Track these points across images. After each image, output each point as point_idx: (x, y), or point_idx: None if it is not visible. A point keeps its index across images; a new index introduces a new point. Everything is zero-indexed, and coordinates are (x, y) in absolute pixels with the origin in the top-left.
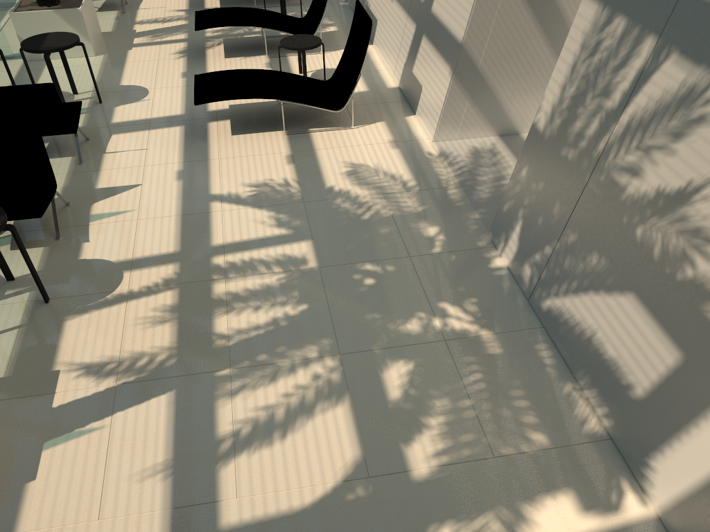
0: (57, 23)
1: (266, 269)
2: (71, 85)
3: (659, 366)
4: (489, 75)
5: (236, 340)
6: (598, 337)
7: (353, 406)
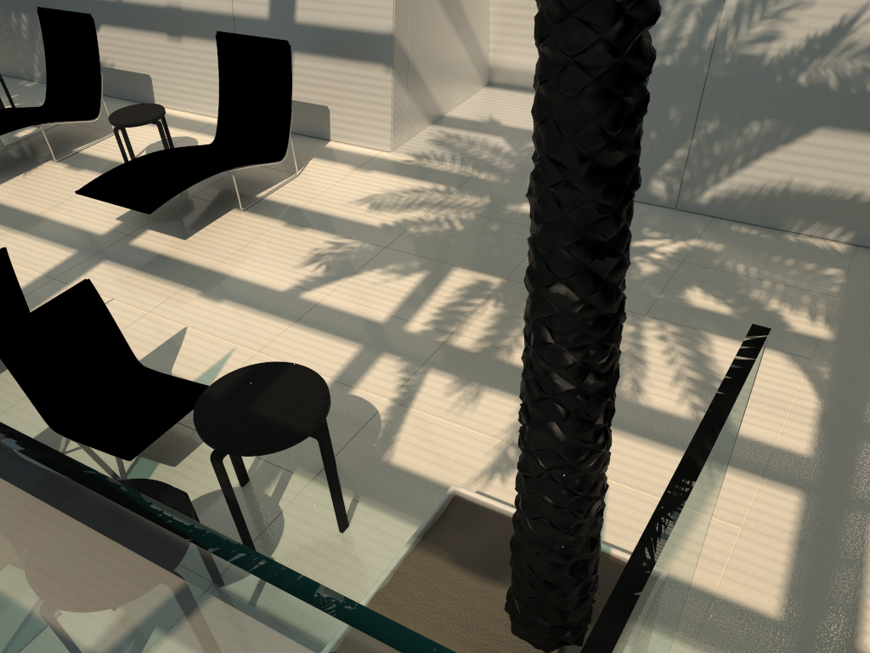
0: None
1: (470, 306)
2: None
3: None
4: (416, 61)
5: None
6: (796, 183)
7: (719, 334)
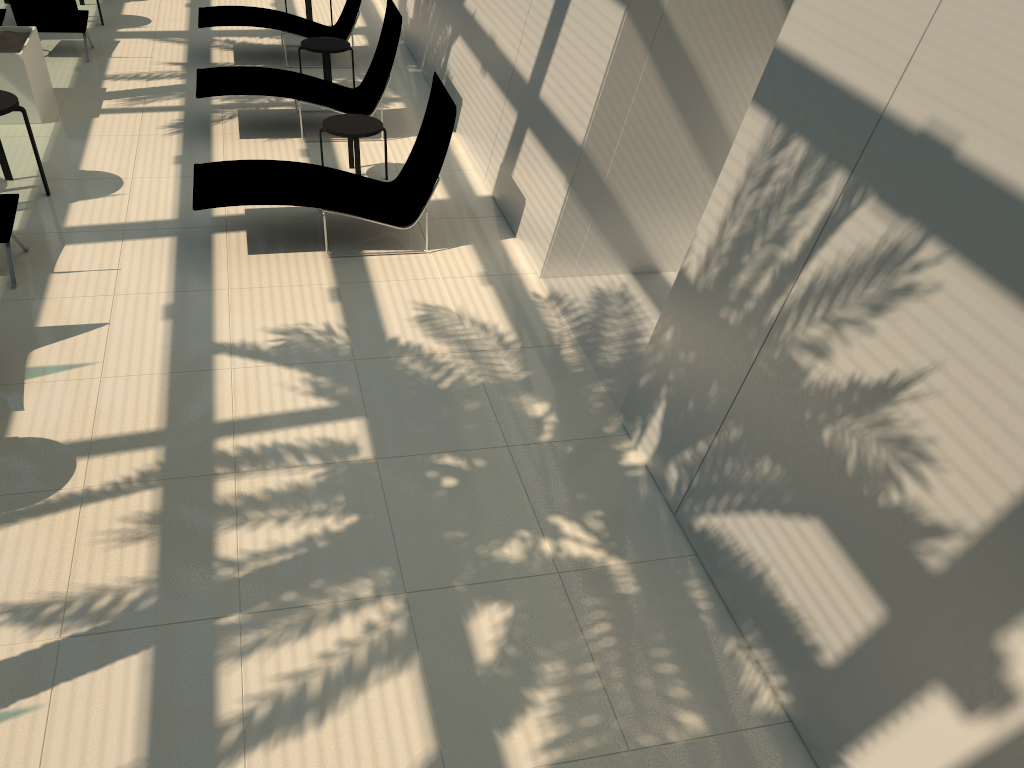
0: None
1: (297, 460)
2: (2, 166)
3: (856, 623)
4: (620, 191)
5: (249, 569)
6: (771, 576)
7: (425, 672)
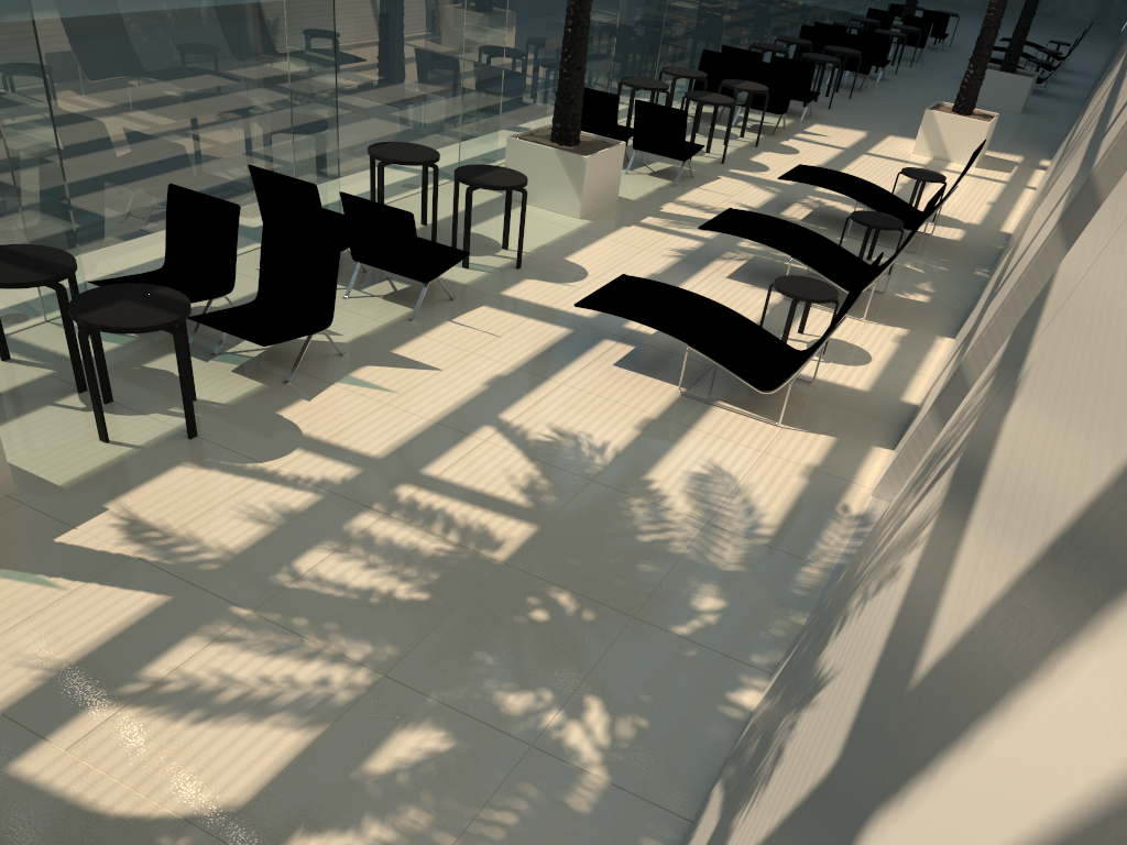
0: (553, 165)
1: (440, 530)
2: (503, 236)
3: None
4: None
5: (301, 586)
6: None
7: (314, 743)
